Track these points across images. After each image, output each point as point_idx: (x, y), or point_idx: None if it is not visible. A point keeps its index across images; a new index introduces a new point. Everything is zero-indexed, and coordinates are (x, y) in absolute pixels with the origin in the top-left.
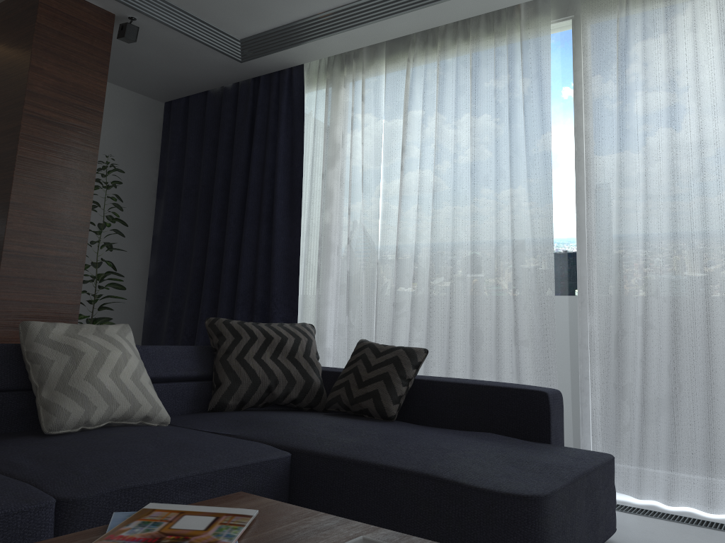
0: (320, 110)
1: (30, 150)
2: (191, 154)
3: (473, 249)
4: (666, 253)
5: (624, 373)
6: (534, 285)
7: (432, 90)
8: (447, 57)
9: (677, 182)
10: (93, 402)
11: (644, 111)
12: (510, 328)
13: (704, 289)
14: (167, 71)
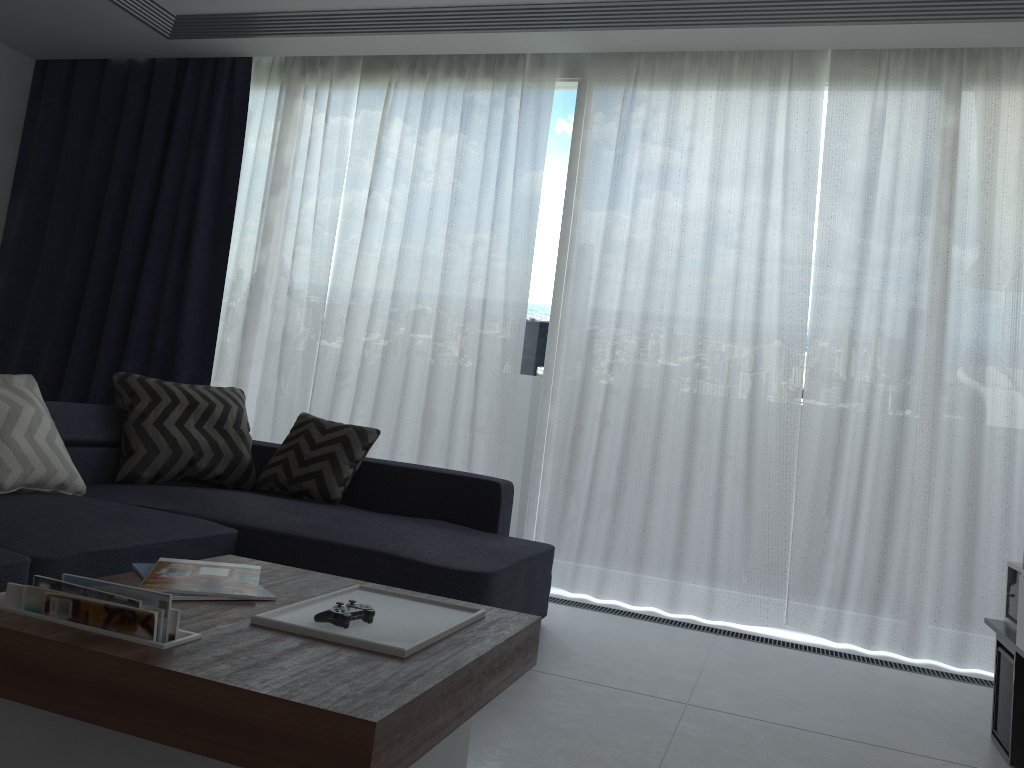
0: (268, 120)
1: None
2: (74, 142)
3: (438, 321)
4: (633, 352)
5: (575, 469)
6: (499, 369)
7: (413, 127)
8: (436, 92)
9: (653, 283)
10: (7, 464)
11: (634, 202)
12: (467, 412)
13: (661, 392)
14: (56, 27)
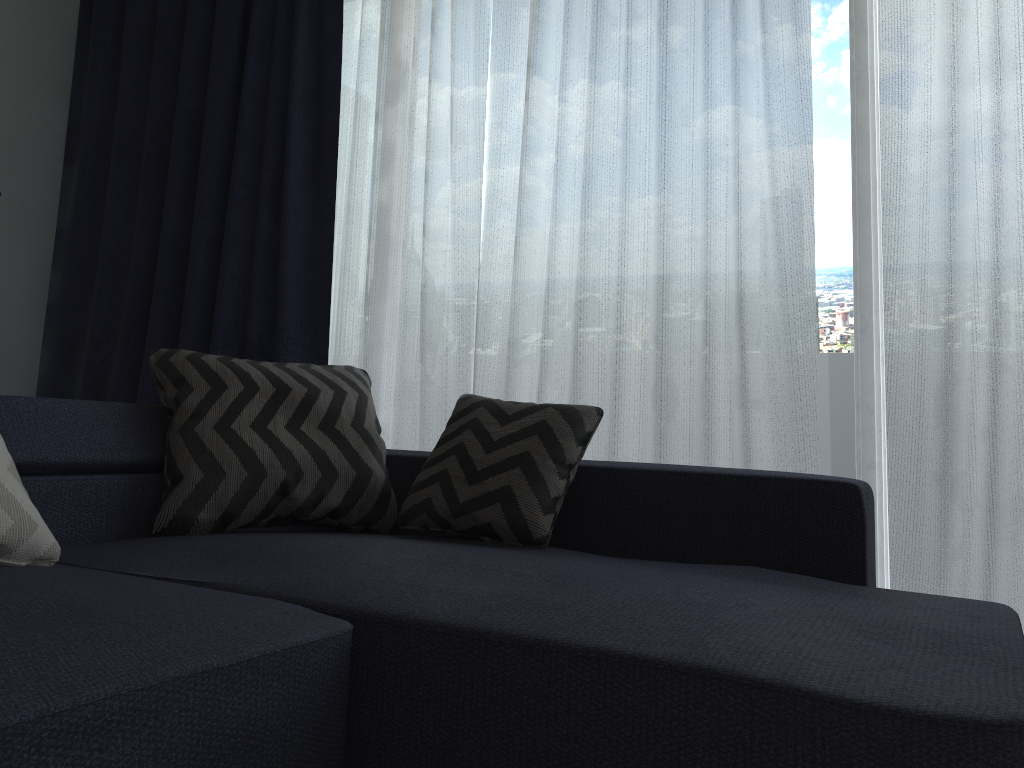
0: (372, 1)
1: None
2: (130, 83)
3: (662, 237)
4: None
5: (955, 454)
6: (775, 302)
7: None
8: None
9: None
10: None
11: None
12: (728, 379)
13: None
14: None
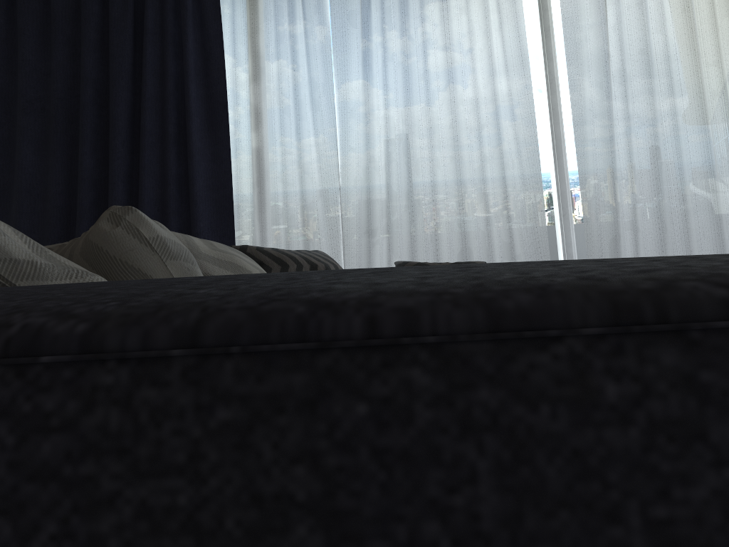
0: (238, 13)
1: None
2: (30, 55)
3: (459, 168)
4: (646, 165)
5: None
6: (522, 202)
7: (388, 2)
8: None
9: (655, 103)
10: None
11: (620, 39)
12: (498, 245)
13: (681, 194)
14: None
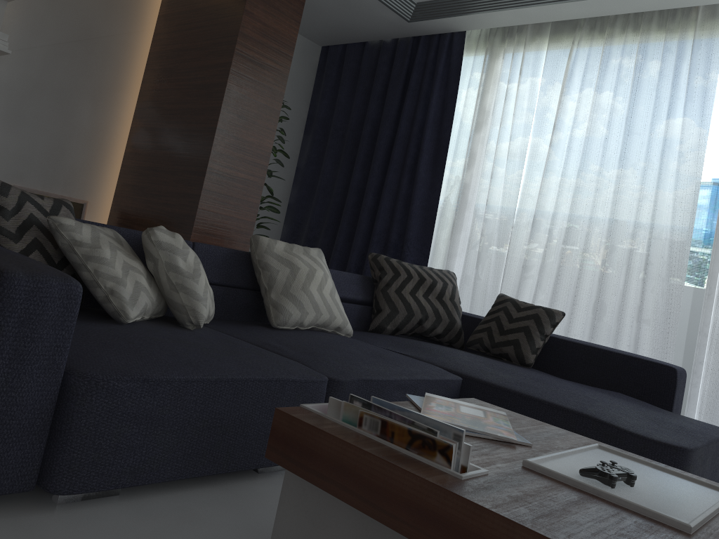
0: (475, 77)
1: (236, 84)
2: (343, 99)
3: (610, 229)
4: None
5: None
6: (664, 272)
7: (591, 75)
8: (613, 46)
9: None
10: (306, 309)
11: None
12: (633, 306)
13: None
14: (336, 21)
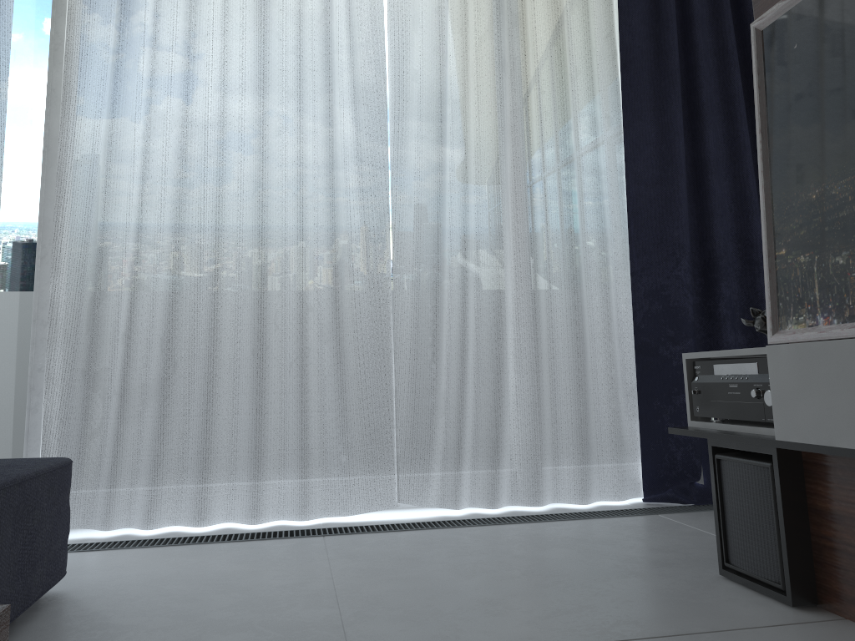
0: None
1: None
2: None
3: None
4: (171, 188)
5: (99, 354)
6: None
7: None
8: None
9: (192, 94)
10: None
11: None
12: None
13: (214, 236)
14: None
